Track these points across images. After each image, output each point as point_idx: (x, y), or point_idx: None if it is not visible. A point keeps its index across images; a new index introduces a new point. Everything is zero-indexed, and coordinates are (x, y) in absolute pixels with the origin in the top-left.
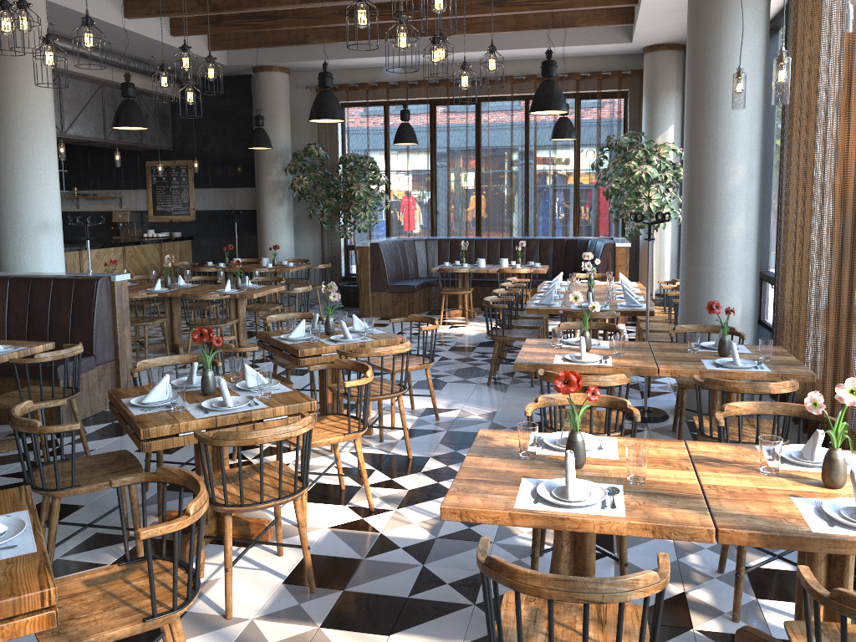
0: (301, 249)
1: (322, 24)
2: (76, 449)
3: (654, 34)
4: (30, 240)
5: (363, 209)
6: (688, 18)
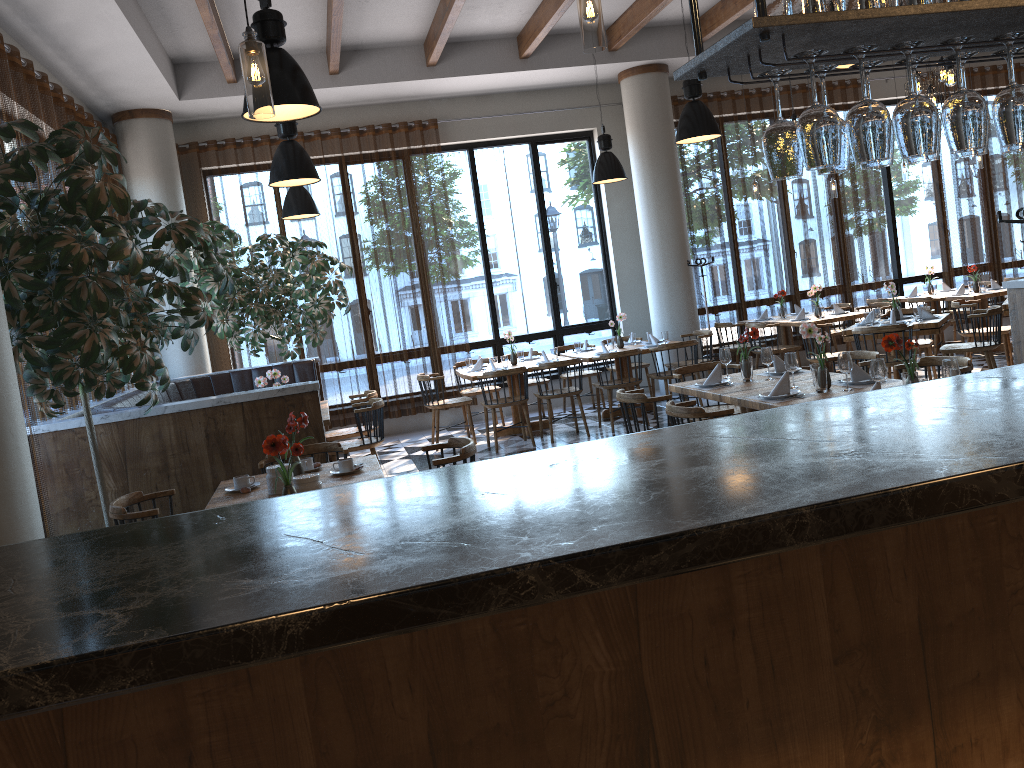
0: None
1: None
2: None
3: (228, 103)
4: None
5: (205, 322)
6: (663, 140)
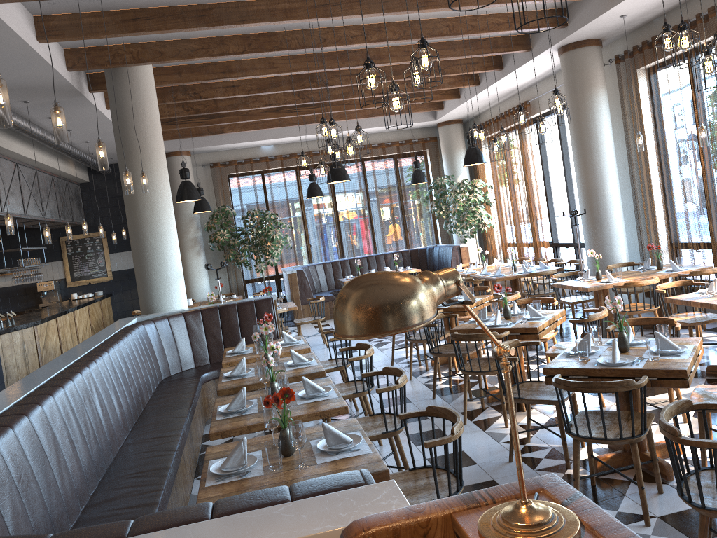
0: (210, 288)
1: (256, 119)
2: None
3: (454, 115)
4: (175, 286)
5: (277, 248)
6: (570, 109)
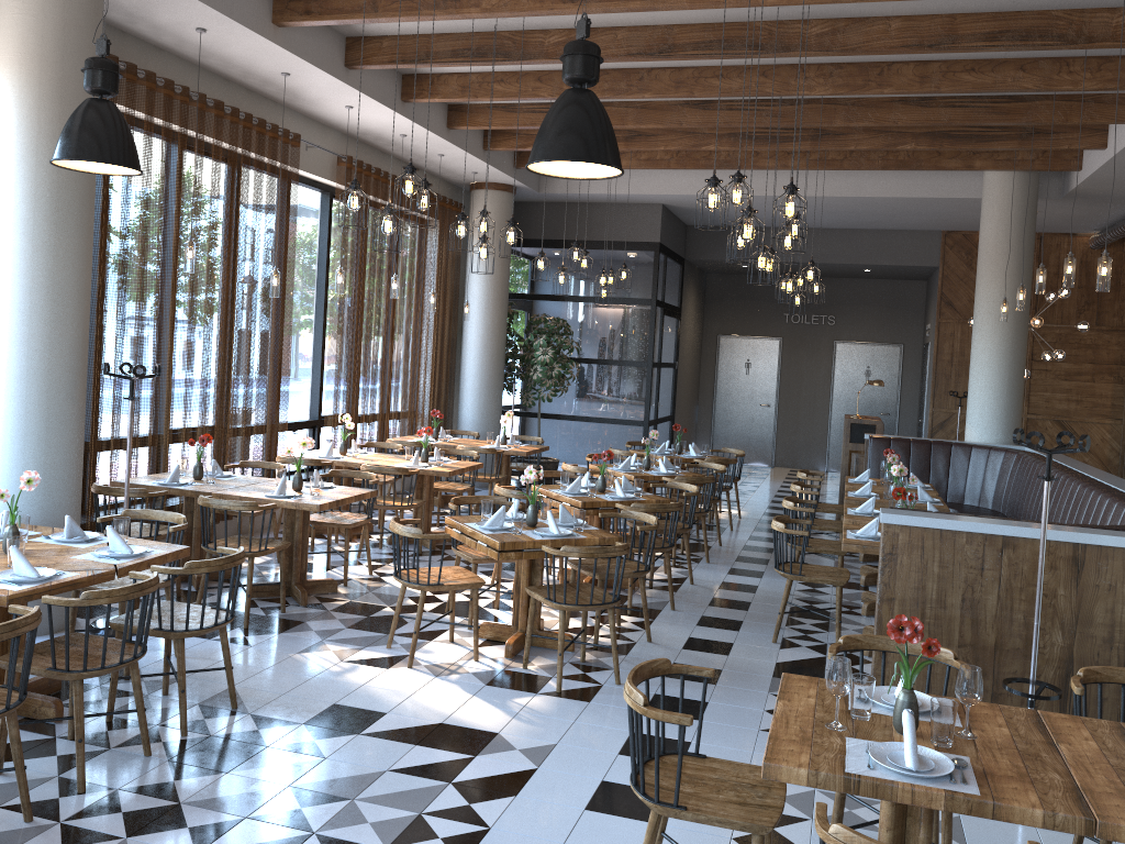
0: None
1: None
2: (801, 650)
3: None
4: None
5: None
6: None
